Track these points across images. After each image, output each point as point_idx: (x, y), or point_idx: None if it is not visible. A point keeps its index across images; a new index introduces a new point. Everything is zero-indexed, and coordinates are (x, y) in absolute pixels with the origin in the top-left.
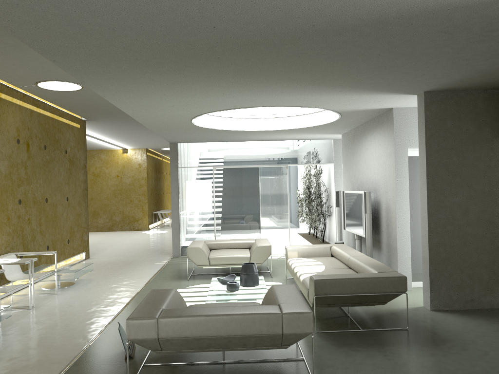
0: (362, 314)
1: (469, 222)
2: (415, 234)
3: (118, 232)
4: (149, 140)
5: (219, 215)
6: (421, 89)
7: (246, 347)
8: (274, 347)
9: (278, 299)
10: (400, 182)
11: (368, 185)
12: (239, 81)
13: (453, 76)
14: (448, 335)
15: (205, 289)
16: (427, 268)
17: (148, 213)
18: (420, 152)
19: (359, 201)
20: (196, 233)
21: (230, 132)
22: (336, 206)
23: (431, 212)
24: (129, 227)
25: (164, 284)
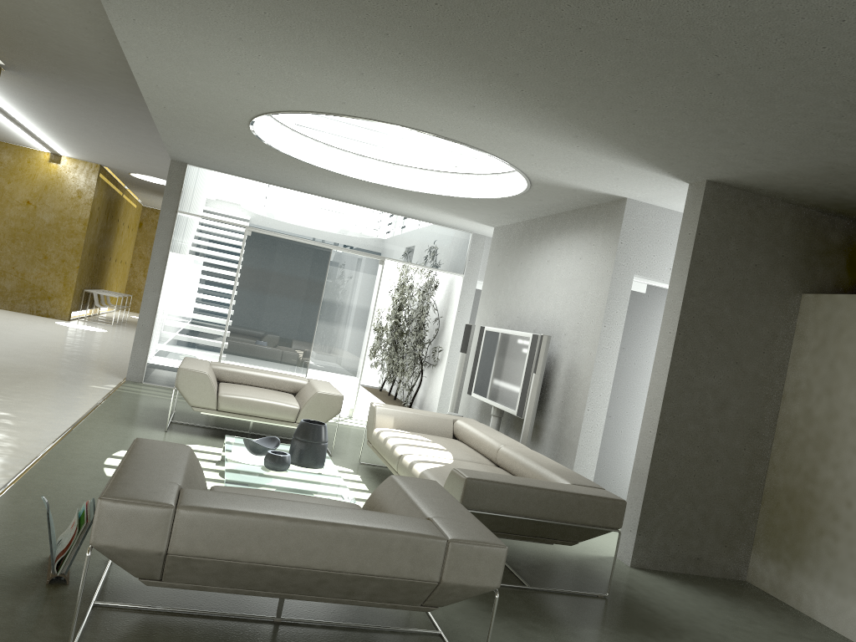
0: (518, 555)
1: (723, 424)
2: (609, 427)
3: (4, 311)
4: (117, 148)
5: (236, 320)
6: (706, 175)
7: (350, 599)
8: (406, 606)
9: (422, 506)
10: (609, 332)
11: (536, 326)
12: (417, 54)
13: (782, 163)
14: (678, 620)
15: (206, 457)
16: (640, 490)
17: (76, 289)
18: (673, 285)
19: (517, 349)
20: (183, 346)
21: (305, 169)
22: (462, 351)
23: (670, 393)
24: (30, 307)
25: (117, 430)
